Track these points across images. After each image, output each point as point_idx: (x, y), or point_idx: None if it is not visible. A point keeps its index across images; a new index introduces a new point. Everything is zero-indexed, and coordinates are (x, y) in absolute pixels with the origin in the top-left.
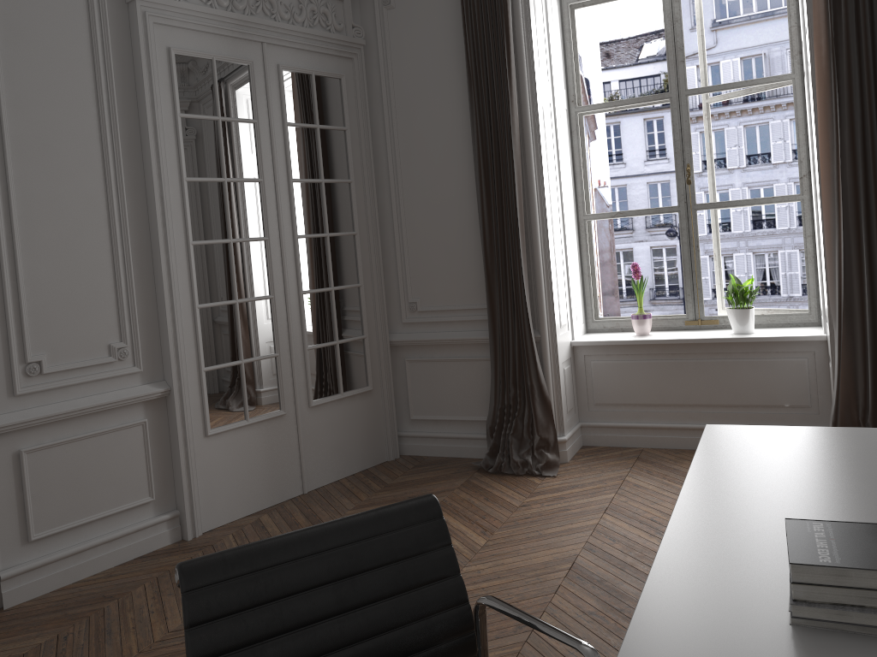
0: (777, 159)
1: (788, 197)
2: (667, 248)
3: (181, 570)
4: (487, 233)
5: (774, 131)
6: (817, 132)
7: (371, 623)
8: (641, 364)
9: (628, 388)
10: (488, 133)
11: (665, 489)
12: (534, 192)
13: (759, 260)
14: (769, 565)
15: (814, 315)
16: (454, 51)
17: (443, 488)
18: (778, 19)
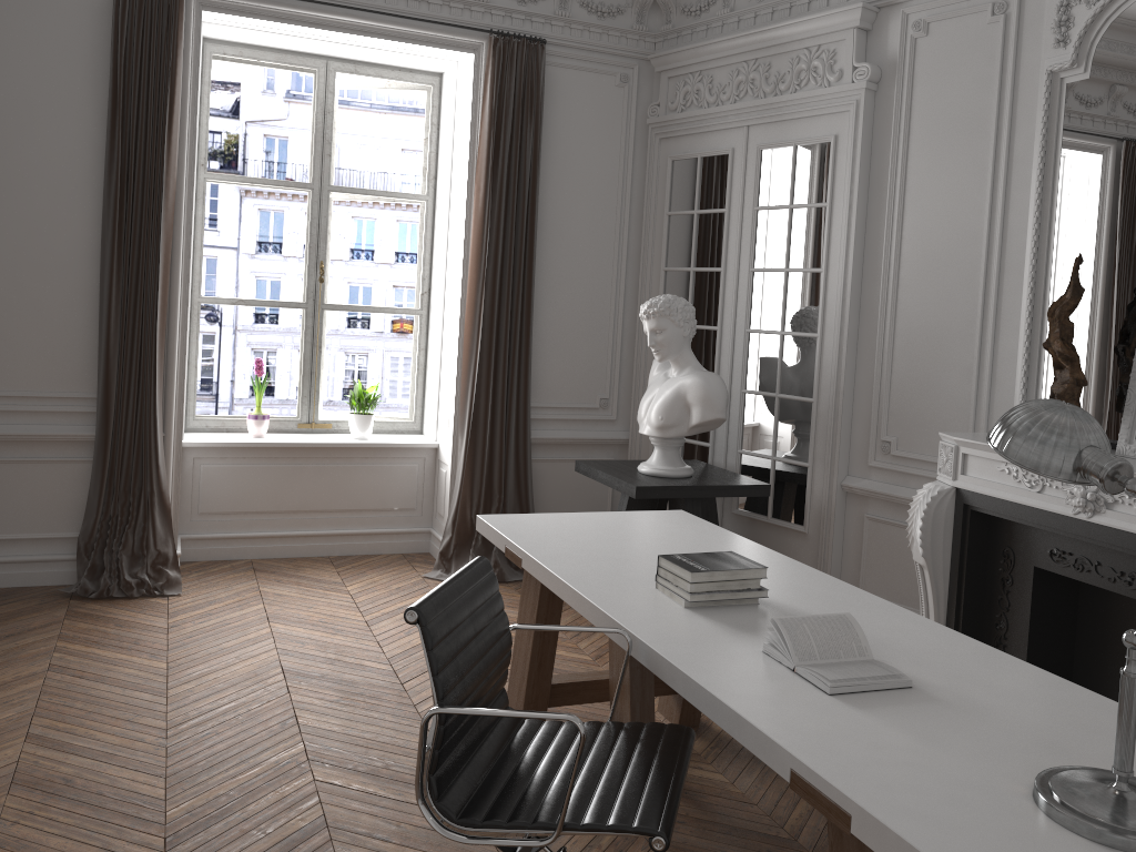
0: (335, 255)
1: (410, 310)
2: (205, 334)
3: (419, 610)
4: (114, 308)
5: (336, 225)
6: (465, 261)
7: (486, 643)
8: (259, 469)
9: (241, 495)
10: (131, 189)
11: (310, 595)
12: (180, 268)
13: None
14: (639, 586)
15: (418, 423)
16: (90, 75)
17: (45, 622)
18: (353, 110)
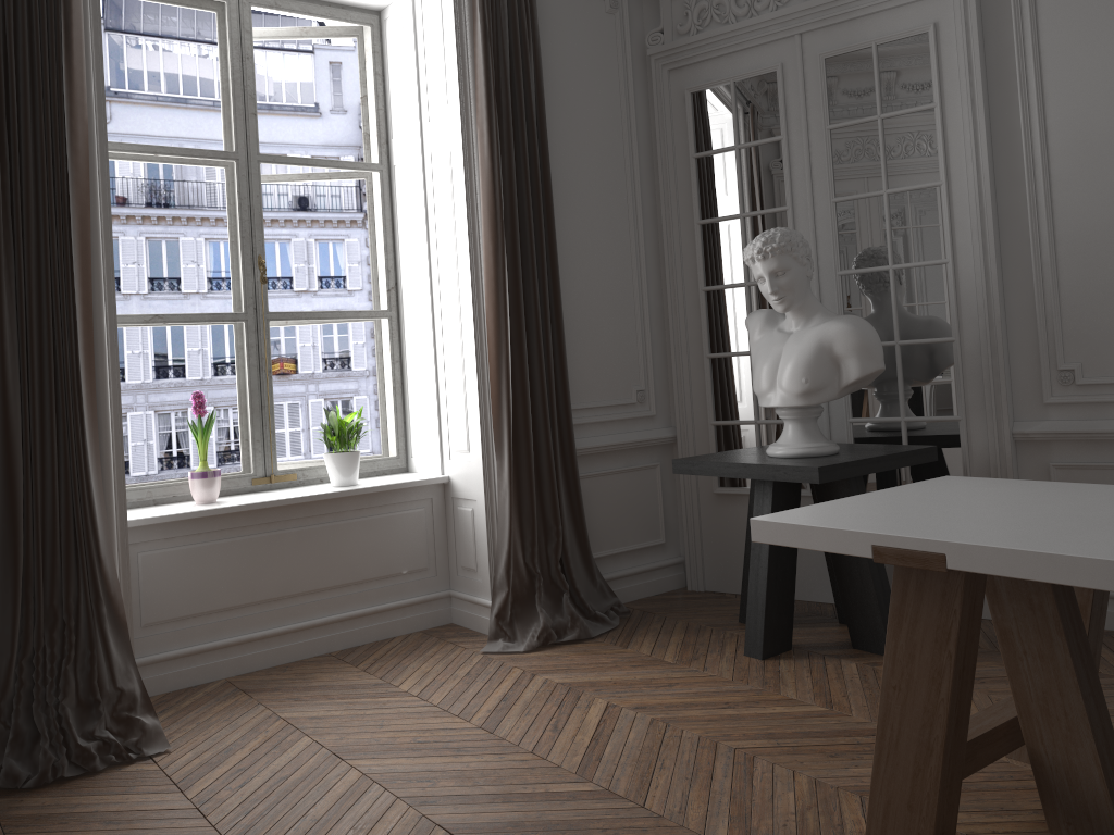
0: (189, 287)
1: (376, 312)
2: None
3: None
4: (7, 322)
5: (186, 250)
6: (470, 230)
7: None
8: (221, 546)
9: (200, 588)
10: (17, 138)
11: (361, 708)
12: (102, 257)
13: (164, 421)
14: None
15: (402, 458)
16: None
17: None
18: (193, 110)
